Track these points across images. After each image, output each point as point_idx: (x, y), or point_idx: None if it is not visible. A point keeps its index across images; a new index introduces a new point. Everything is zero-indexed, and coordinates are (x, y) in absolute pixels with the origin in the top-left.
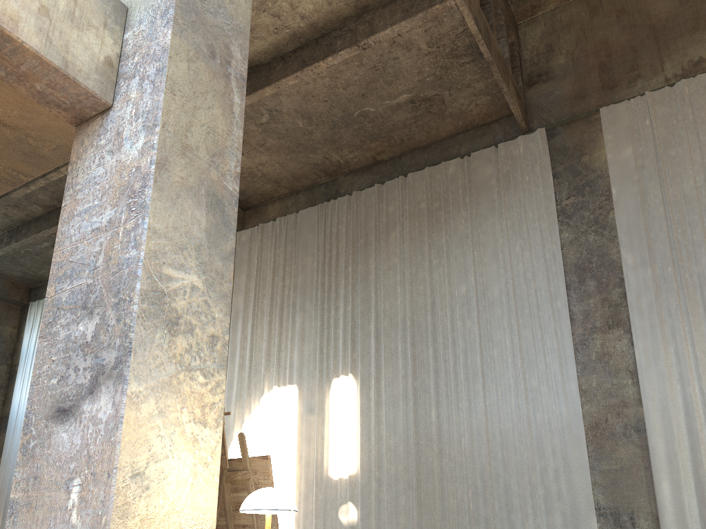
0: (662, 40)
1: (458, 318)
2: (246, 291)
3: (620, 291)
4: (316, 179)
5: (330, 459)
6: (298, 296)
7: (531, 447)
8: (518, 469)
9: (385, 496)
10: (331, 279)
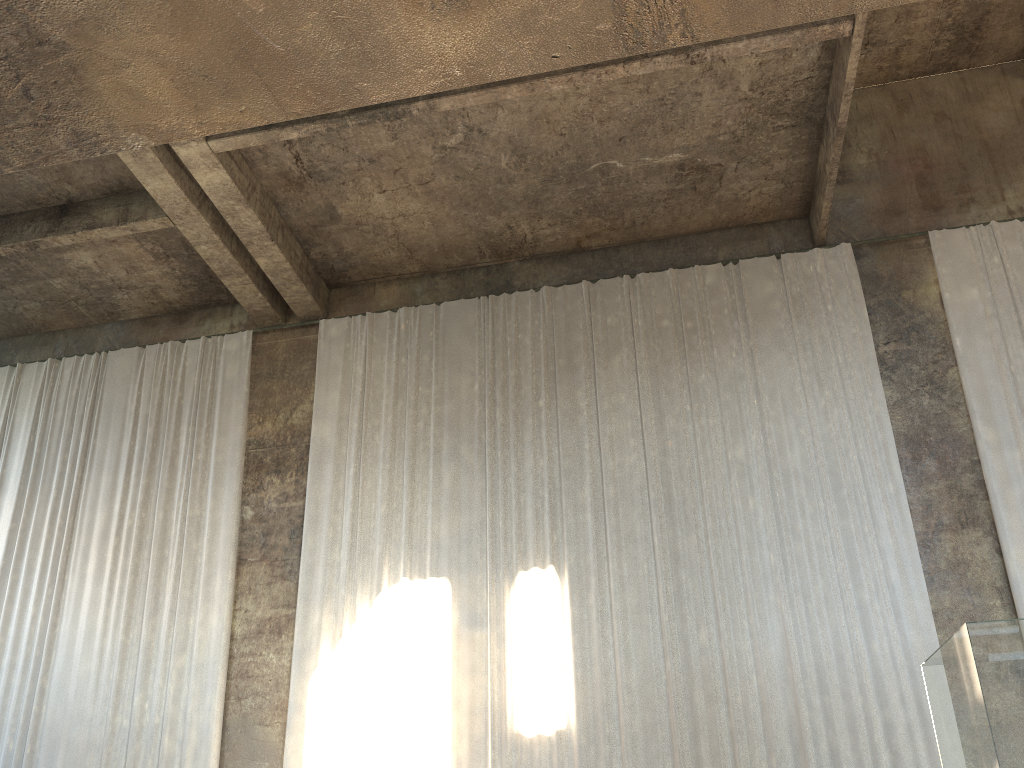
0: (999, 162)
1: (736, 494)
2: (341, 417)
3: (974, 478)
4: (474, 258)
5: (519, 704)
6: (446, 435)
7: (869, 691)
8: (848, 723)
9: (625, 766)
10: (506, 415)
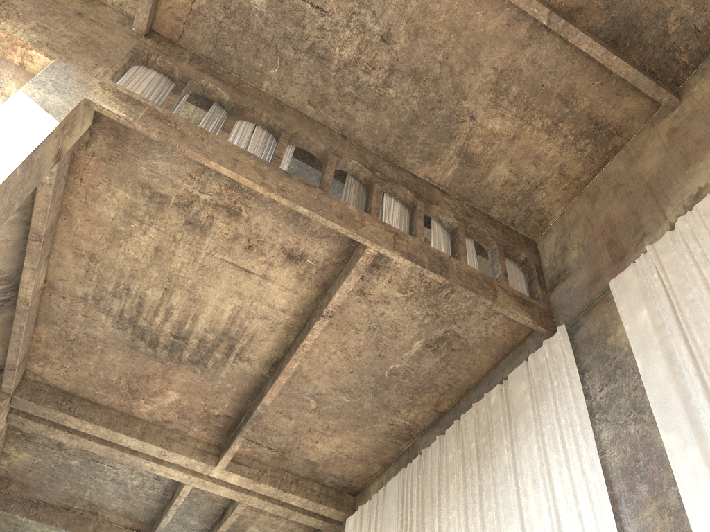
0: (659, 191)
1: None
2: None
3: (678, 490)
4: (397, 447)
5: None
6: None
7: None
8: None
9: None
10: None
